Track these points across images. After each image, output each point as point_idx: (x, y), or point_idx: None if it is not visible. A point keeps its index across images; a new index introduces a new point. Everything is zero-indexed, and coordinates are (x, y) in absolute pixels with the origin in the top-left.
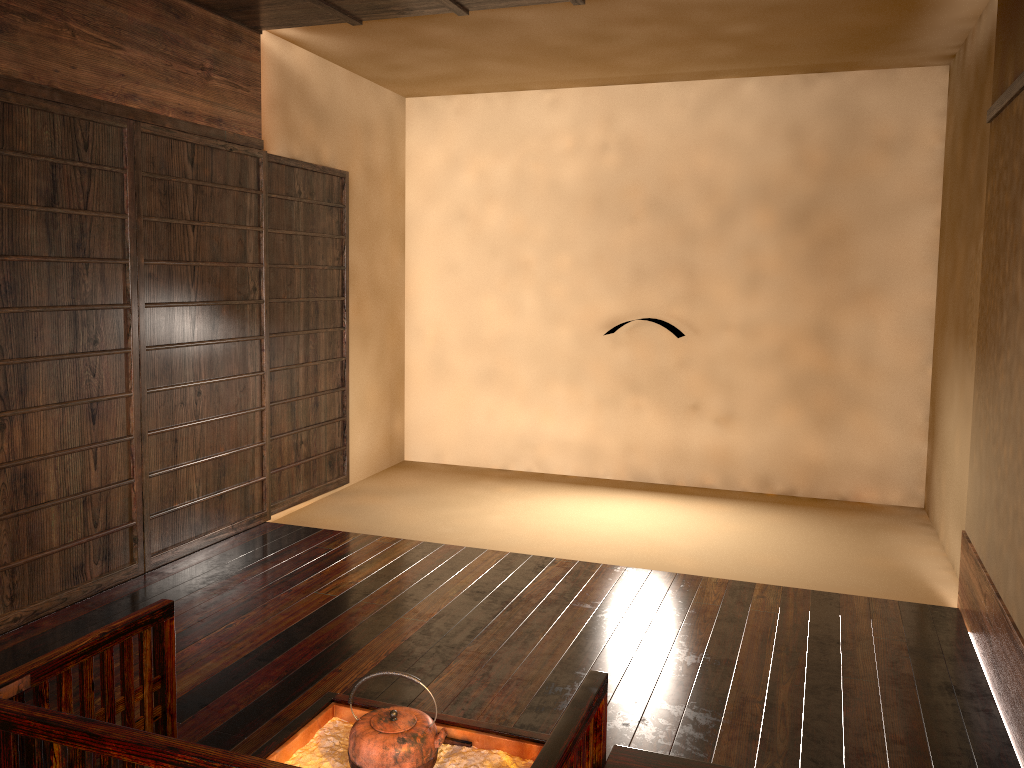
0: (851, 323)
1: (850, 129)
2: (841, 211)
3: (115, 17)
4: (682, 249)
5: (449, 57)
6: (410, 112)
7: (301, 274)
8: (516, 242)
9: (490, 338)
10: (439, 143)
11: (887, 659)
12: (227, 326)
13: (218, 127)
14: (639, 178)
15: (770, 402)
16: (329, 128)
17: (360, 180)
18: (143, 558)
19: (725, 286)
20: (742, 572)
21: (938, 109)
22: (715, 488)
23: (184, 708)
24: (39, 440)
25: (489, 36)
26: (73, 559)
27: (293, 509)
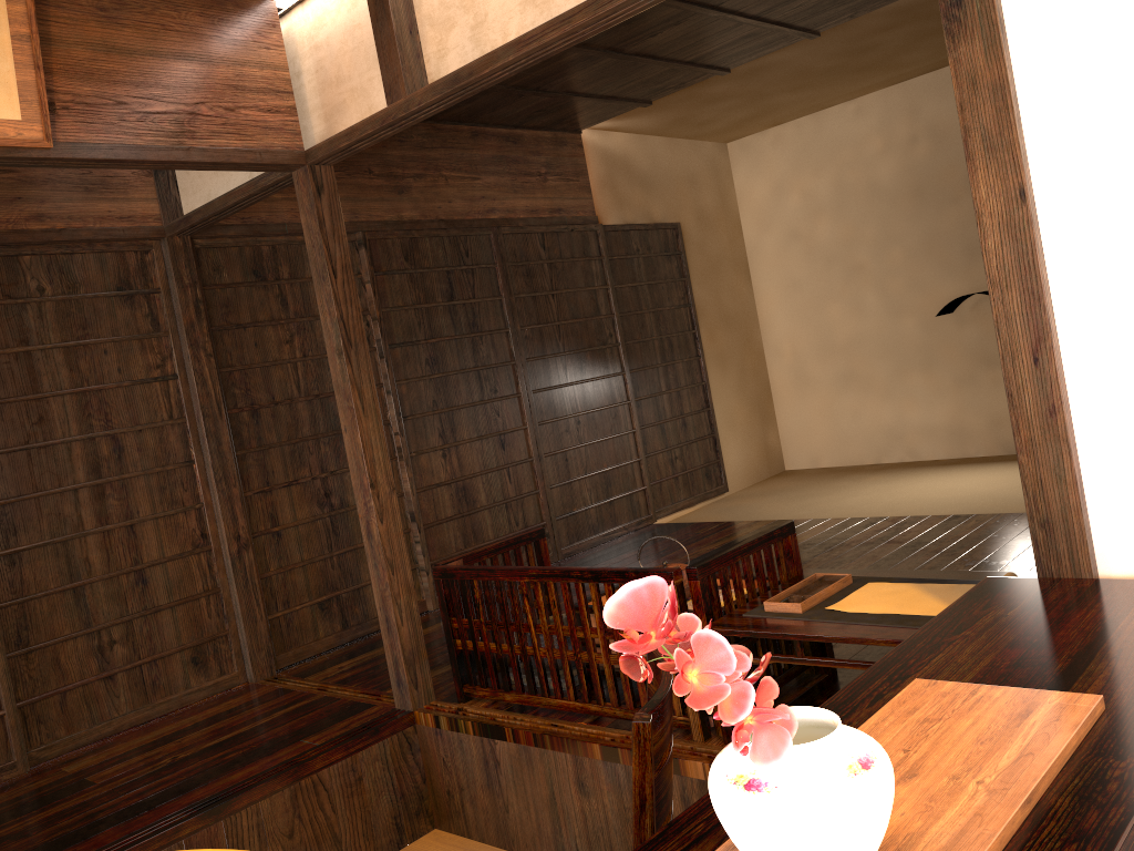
0: None
1: None
2: None
3: (471, 158)
4: None
5: (742, 103)
6: (732, 155)
7: (651, 317)
8: (848, 248)
9: (841, 342)
10: (762, 175)
11: None
12: (592, 367)
13: (559, 215)
14: (953, 159)
15: None
16: (655, 190)
17: (693, 227)
18: (555, 549)
19: None
20: None
21: None
22: None
23: None
24: (469, 463)
25: (764, 78)
26: None
27: (678, 515)
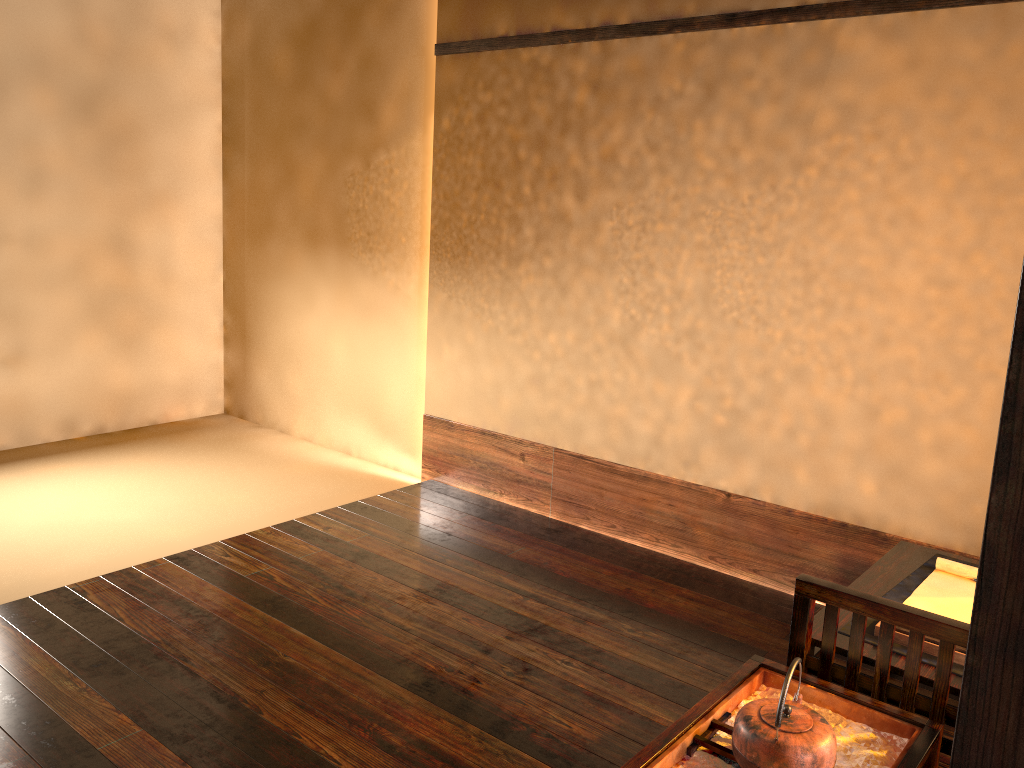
0: (149, 232)
1: (134, 9)
2: (131, 103)
3: None
4: None
5: None
6: None
7: None
8: None
9: None
10: None
11: (492, 530)
12: None
13: None
14: None
15: (69, 330)
16: None
17: None
18: None
19: None
20: (239, 518)
21: (214, 8)
22: (9, 448)
23: None
24: None
25: None
26: None
27: None
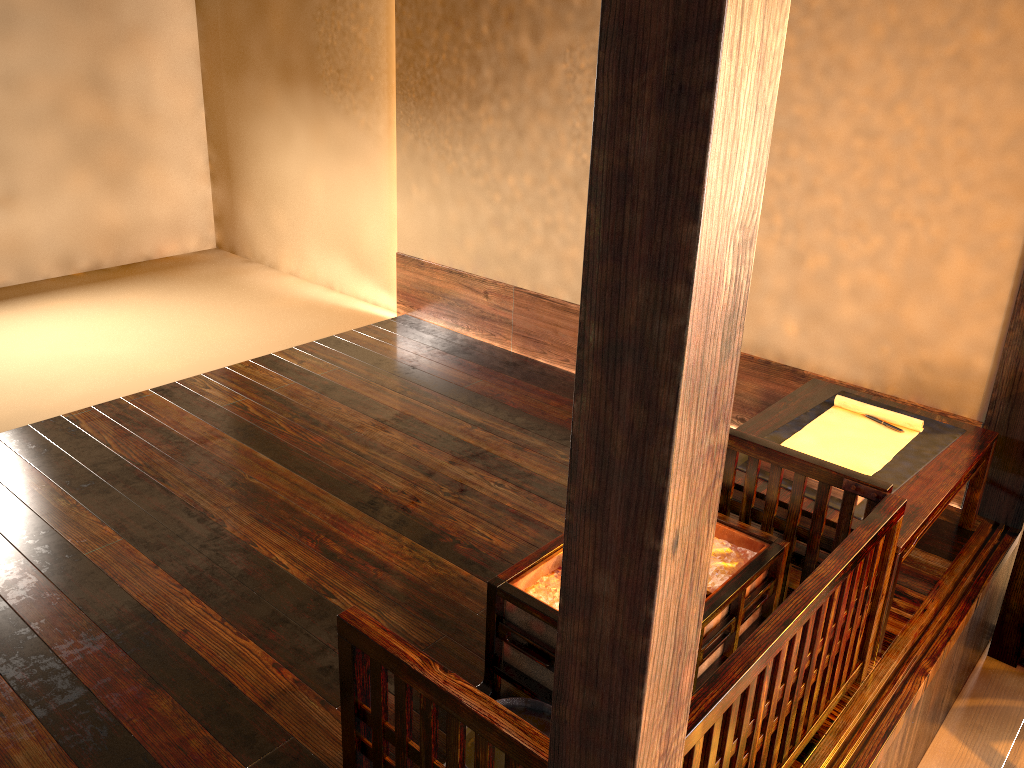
0: (126, 69)
1: None
2: None
3: None
4: None
5: None
6: None
7: None
8: None
9: None
10: None
11: (454, 364)
12: None
13: None
14: None
15: (56, 170)
16: None
17: None
18: None
19: None
20: (223, 352)
21: None
22: (12, 285)
23: None
24: None
25: None
26: None
27: None
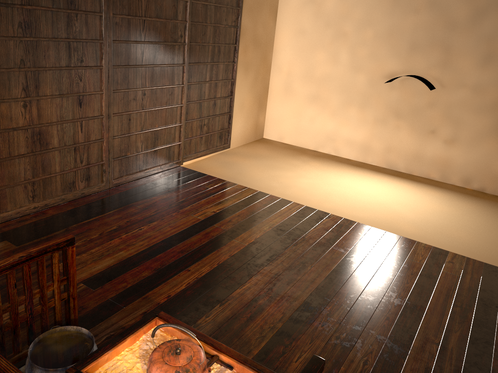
0: None
1: None
2: None
3: None
4: (445, 33)
5: None
6: None
7: (211, 29)
8: (341, 20)
9: (318, 76)
10: None
11: None
12: (163, 57)
13: None
14: None
15: (481, 135)
16: None
17: None
18: (108, 181)
19: (468, 60)
20: (442, 240)
21: None
22: (435, 180)
23: (99, 280)
24: (47, 115)
25: None
26: (68, 179)
27: (197, 159)
